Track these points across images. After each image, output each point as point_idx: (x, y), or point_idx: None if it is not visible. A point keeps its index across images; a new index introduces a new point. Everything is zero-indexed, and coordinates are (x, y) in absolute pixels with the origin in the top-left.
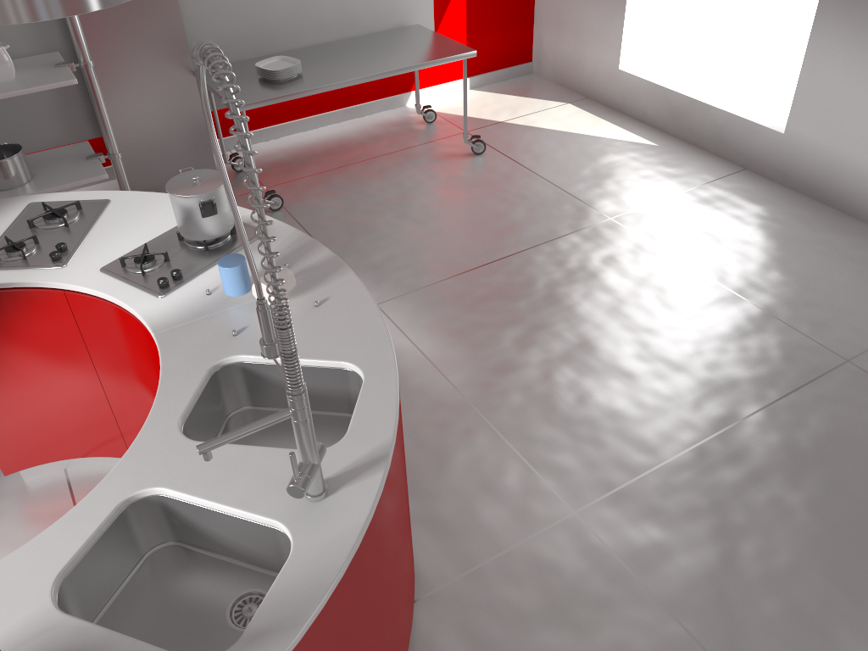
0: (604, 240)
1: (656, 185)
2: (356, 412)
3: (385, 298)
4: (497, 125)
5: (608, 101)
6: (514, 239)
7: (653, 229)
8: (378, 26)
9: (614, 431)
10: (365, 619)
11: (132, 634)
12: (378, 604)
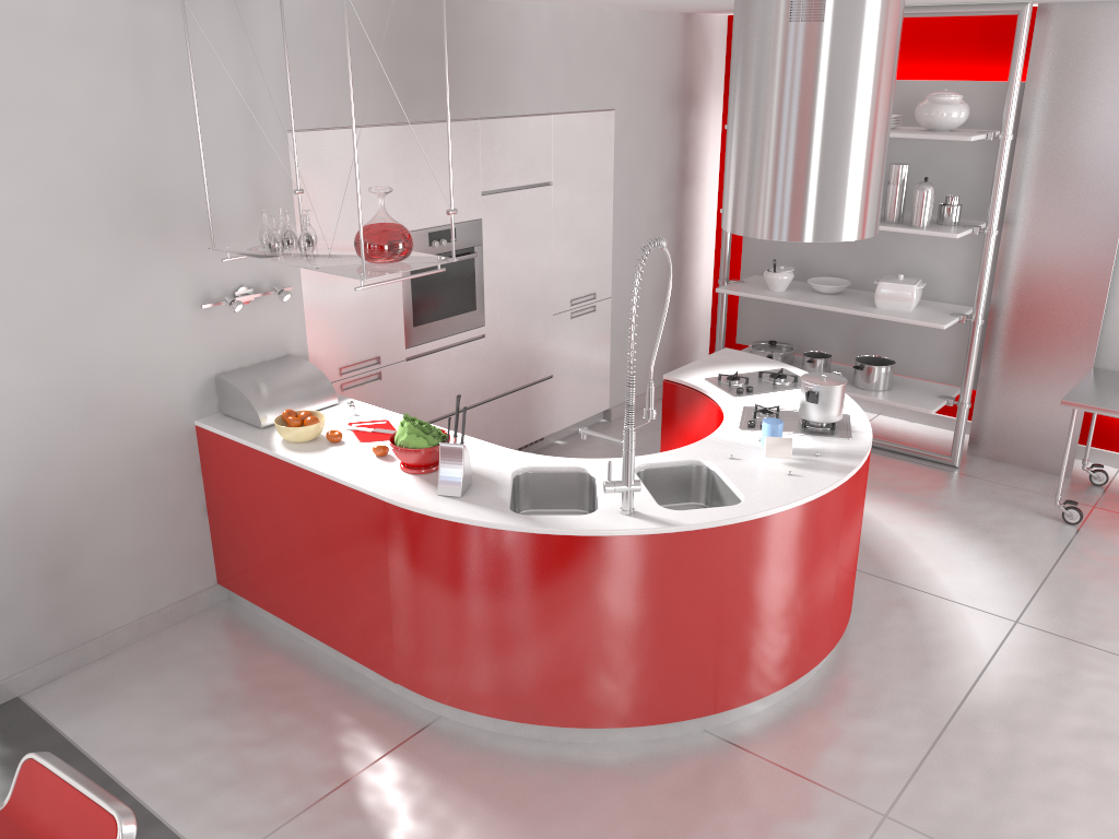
0: None
1: None
2: (700, 509)
3: (1031, 624)
4: None
5: None
6: None
7: None
8: None
9: (1029, 831)
10: (597, 598)
11: None
12: (617, 610)
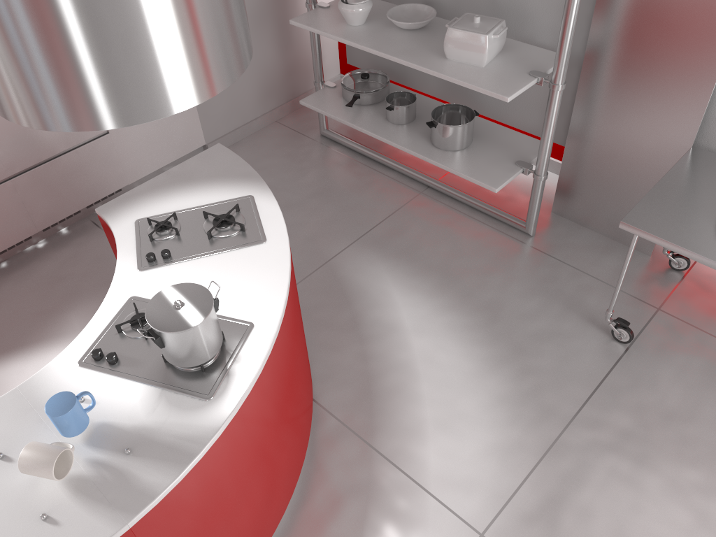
0: None
1: None
2: None
3: None
4: None
5: None
6: None
7: None
8: None
9: None
10: None
11: None
12: None
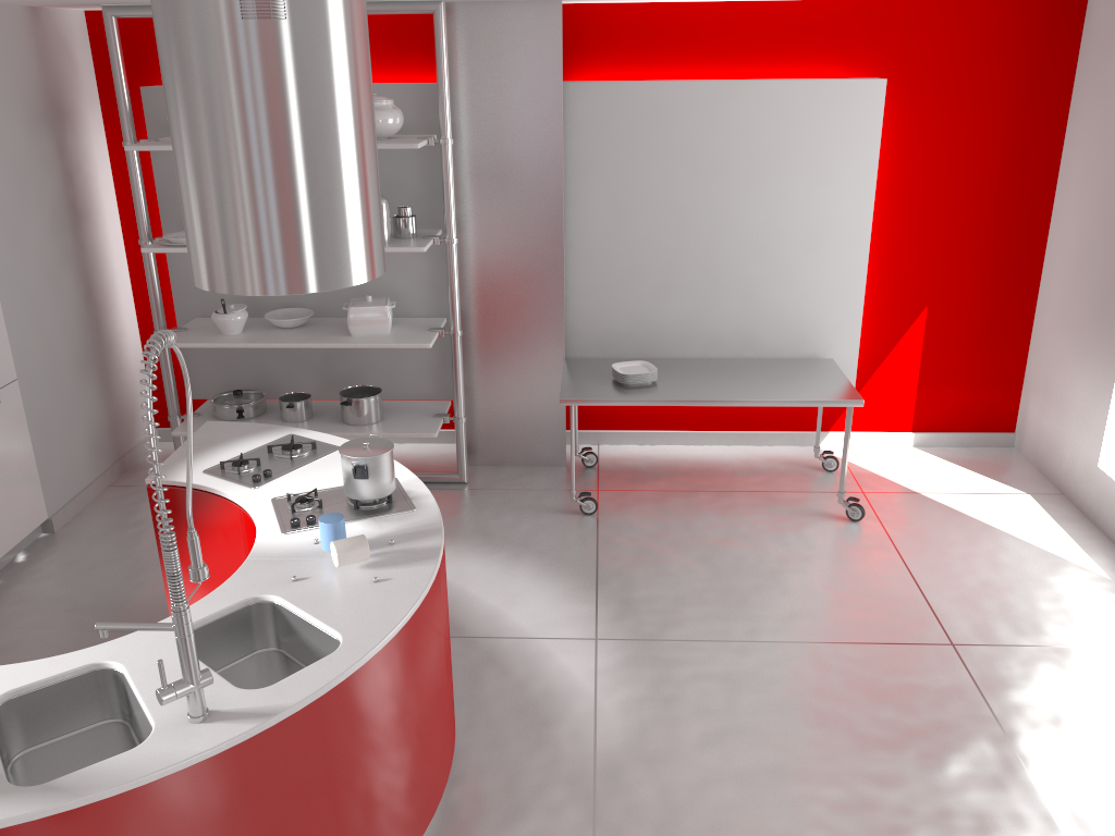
0: (919, 666)
1: (1057, 625)
2: (296, 673)
3: (610, 636)
4: (908, 495)
5: (1082, 504)
6: (807, 626)
7: (1000, 676)
8: (783, 352)
9: None
10: None
11: (40, 769)
12: None
